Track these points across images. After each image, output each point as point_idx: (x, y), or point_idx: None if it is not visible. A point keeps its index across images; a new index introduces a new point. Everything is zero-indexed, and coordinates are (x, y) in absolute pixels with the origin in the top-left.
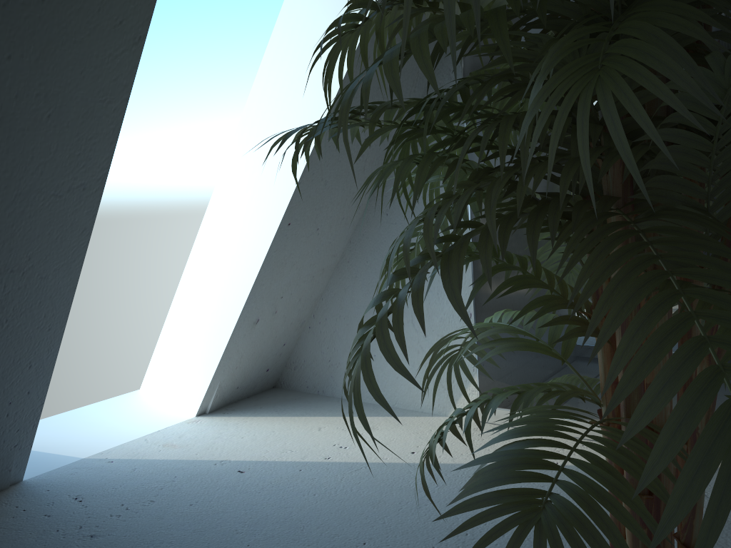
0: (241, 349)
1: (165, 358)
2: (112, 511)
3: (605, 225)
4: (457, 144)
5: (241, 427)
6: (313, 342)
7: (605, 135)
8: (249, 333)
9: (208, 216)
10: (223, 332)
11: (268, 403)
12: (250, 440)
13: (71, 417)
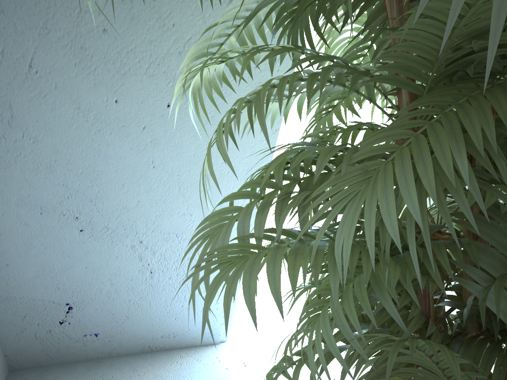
0: None
1: None
2: (255, 379)
3: None
4: None
5: None
6: None
7: None
8: None
9: None
10: None
11: None
12: None
13: (263, 308)
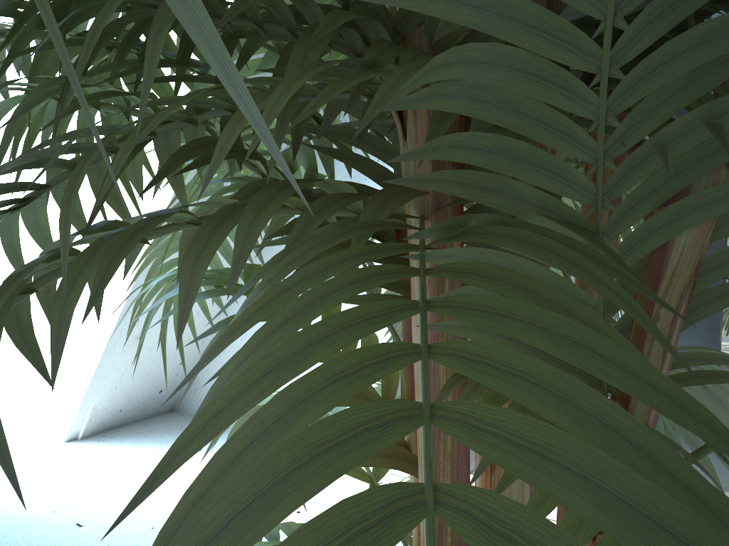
0: (121, 367)
1: (36, 371)
2: None
3: (349, 249)
4: (136, 67)
5: (110, 460)
6: (216, 362)
7: (380, 42)
8: (130, 349)
9: (87, 207)
10: (96, 347)
11: (156, 431)
12: (111, 480)
13: None
